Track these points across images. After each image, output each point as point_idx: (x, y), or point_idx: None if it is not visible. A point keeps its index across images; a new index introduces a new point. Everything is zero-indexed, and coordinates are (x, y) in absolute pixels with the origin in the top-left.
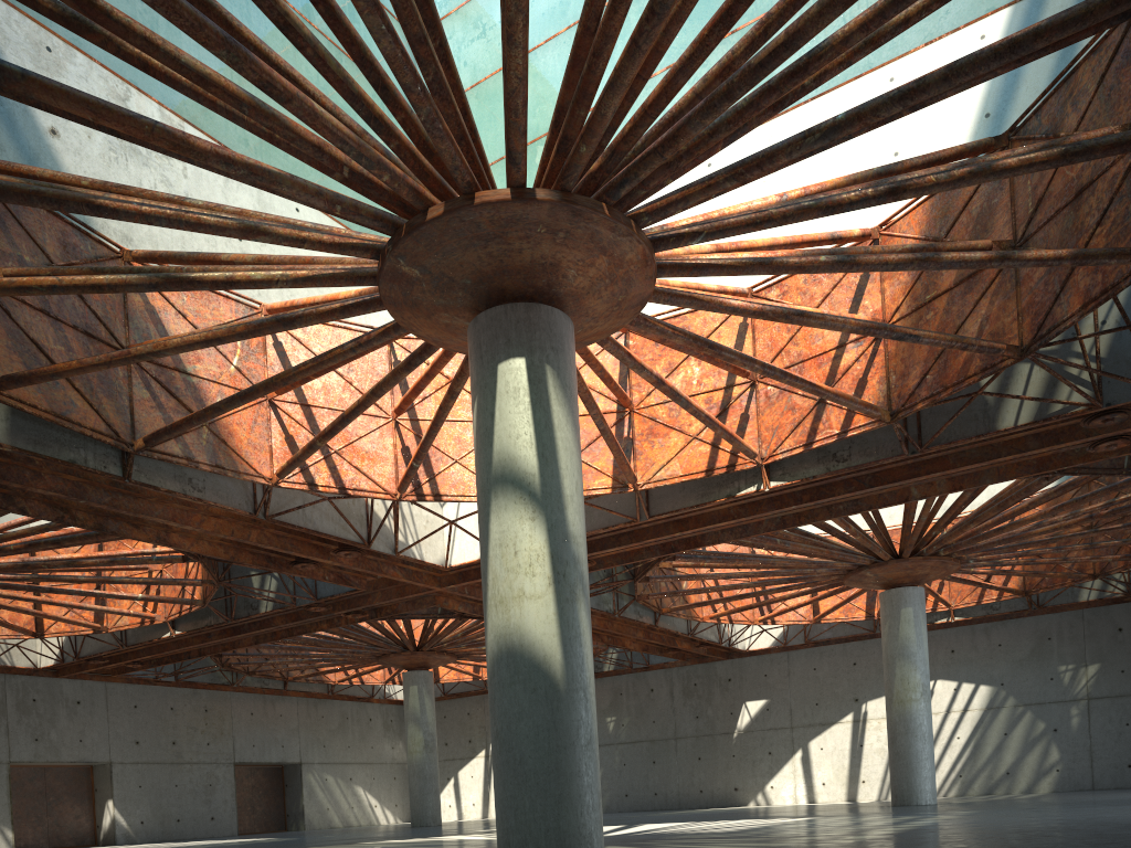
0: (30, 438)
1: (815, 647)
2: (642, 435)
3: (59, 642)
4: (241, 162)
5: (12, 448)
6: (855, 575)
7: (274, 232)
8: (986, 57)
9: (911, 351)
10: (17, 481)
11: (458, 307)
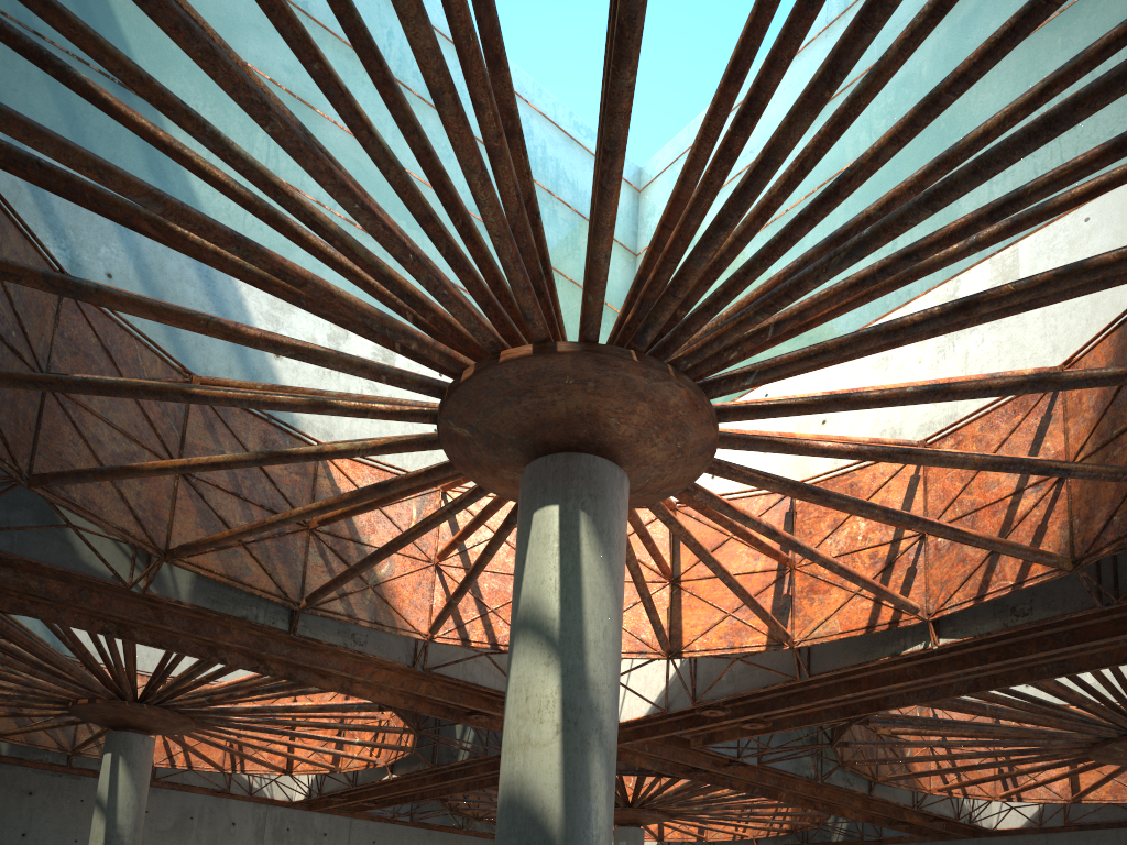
0: (209, 598)
1: (1081, 831)
2: (801, 592)
3: (308, 779)
4: (288, 345)
5: (191, 606)
6: (1100, 749)
7: (340, 405)
8: (1019, 140)
9: (1096, 491)
10: (207, 635)
11: (513, 462)
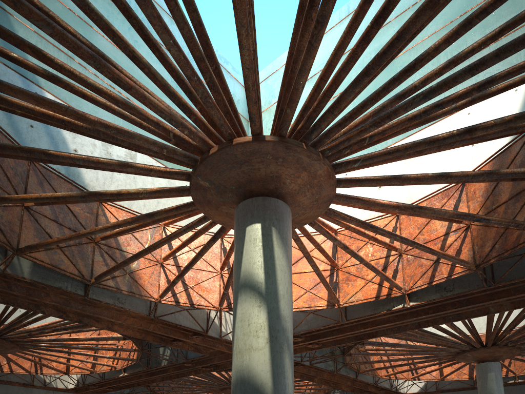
0: (40, 276)
1: (442, 393)
2: (342, 280)
3: (77, 377)
4: (113, 127)
5: (30, 280)
6: (461, 355)
7: (136, 166)
8: (522, 39)
9: (486, 234)
10: (36, 297)
11: (230, 202)
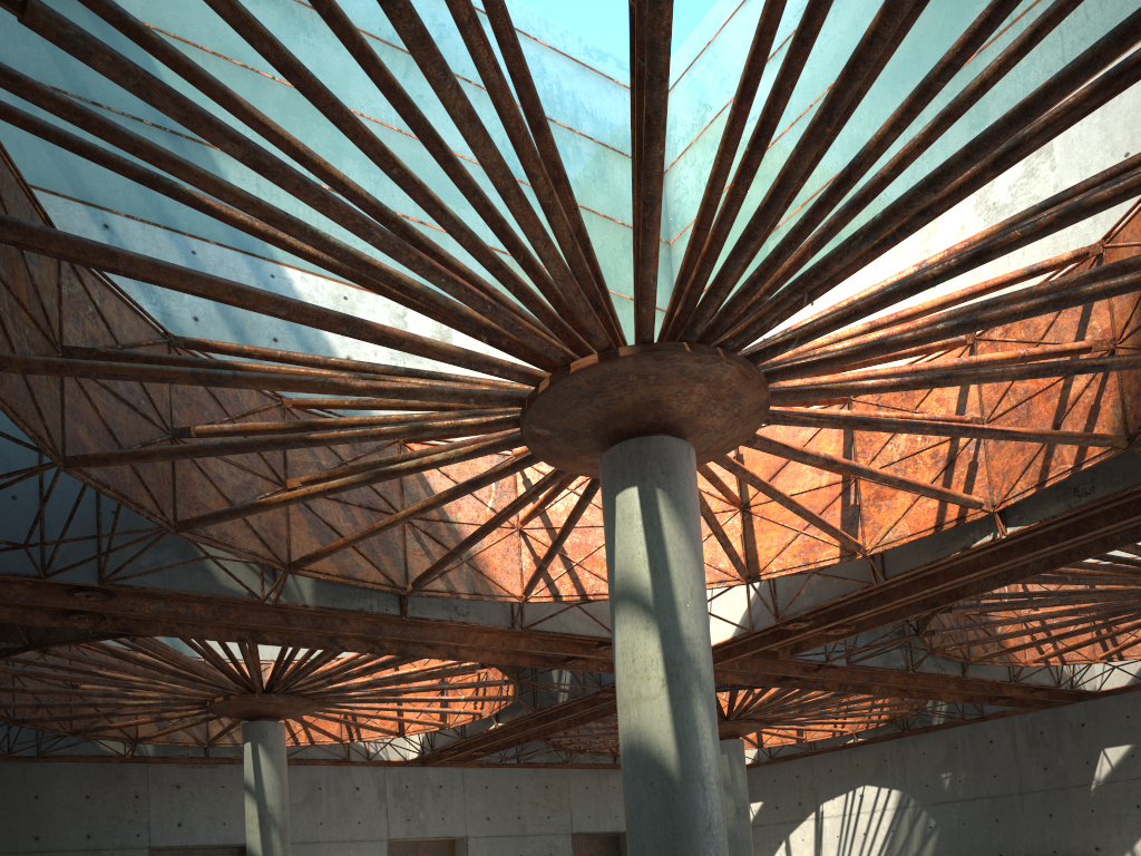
0: (329, 597)
1: None
2: (868, 500)
3: (419, 737)
4: (390, 389)
5: (316, 607)
6: None
7: (435, 426)
8: (1002, 127)
9: None
10: (329, 629)
11: (590, 450)
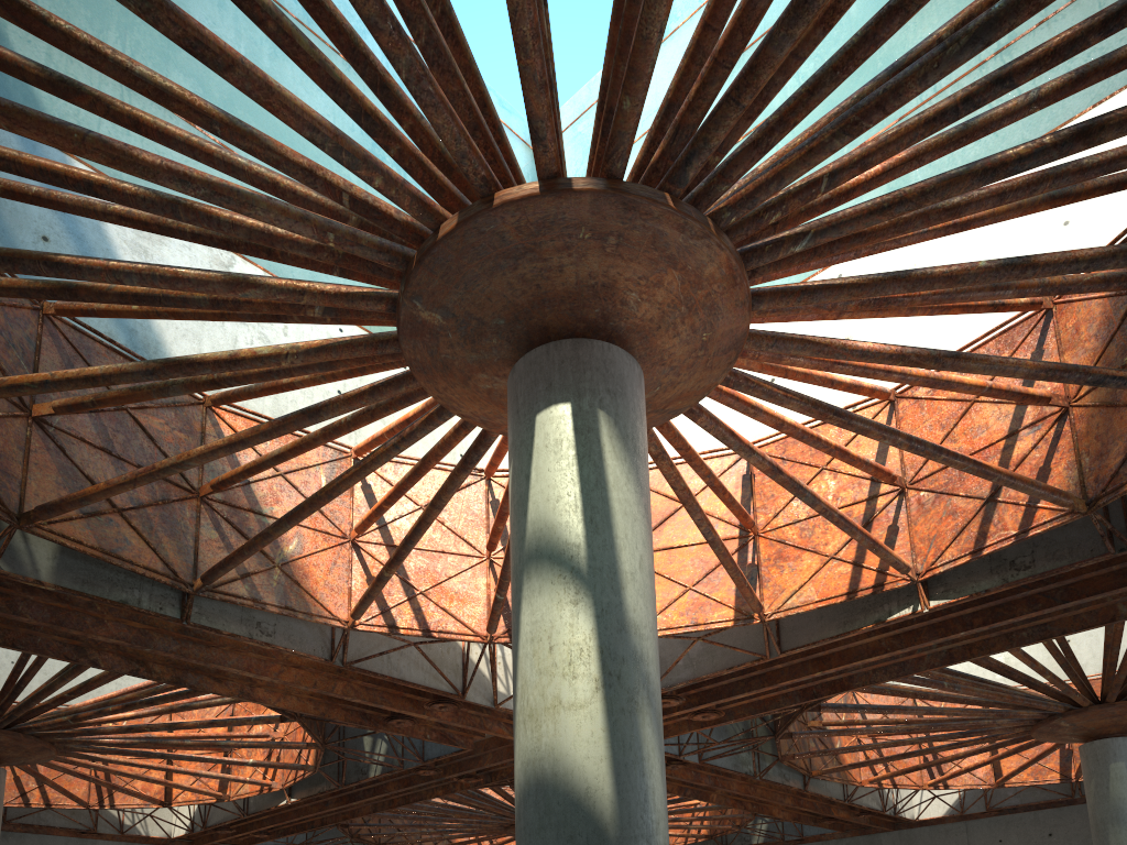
0: (78, 577)
1: (999, 816)
2: (769, 560)
3: (189, 811)
4: (200, 179)
5: (55, 587)
6: (1046, 726)
7: (266, 283)
8: None
9: (1109, 425)
10: (75, 628)
11: (496, 361)
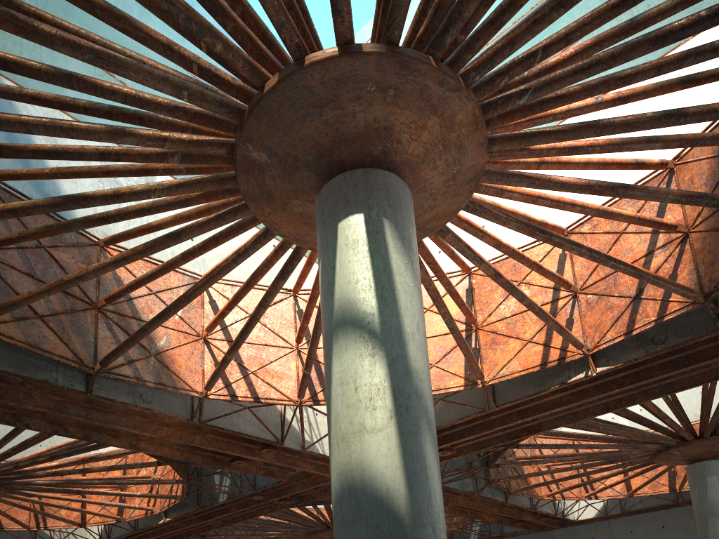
0: (12, 363)
1: (630, 516)
2: (486, 345)
3: (98, 530)
4: (86, 46)
5: None
6: (664, 454)
7: (138, 133)
8: None
9: (718, 243)
10: (12, 400)
11: (306, 190)
